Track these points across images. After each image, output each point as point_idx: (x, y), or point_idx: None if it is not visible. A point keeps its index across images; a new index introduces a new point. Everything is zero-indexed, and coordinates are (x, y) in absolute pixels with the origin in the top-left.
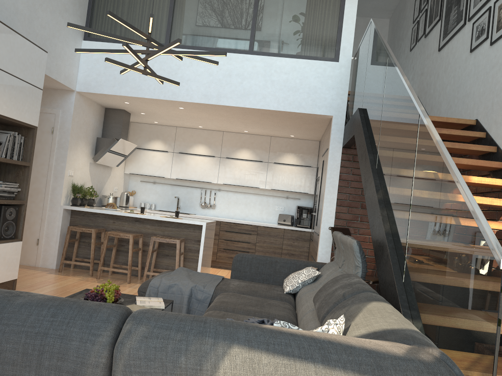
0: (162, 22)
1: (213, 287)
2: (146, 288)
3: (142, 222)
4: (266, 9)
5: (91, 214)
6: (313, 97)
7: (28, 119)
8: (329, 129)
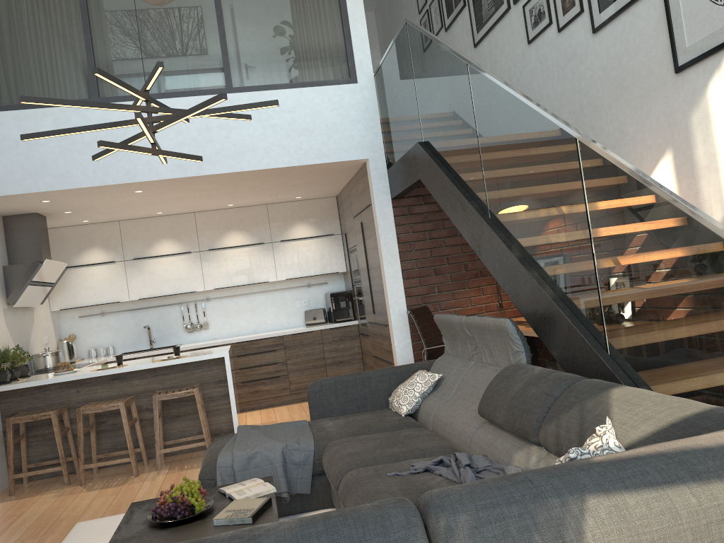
0: (79, 66)
1: (311, 439)
2: (213, 472)
3: (125, 377)
4: (237, 23)
5: (36, 389)
6: (335, 138)
7: None
8: (362, 178)
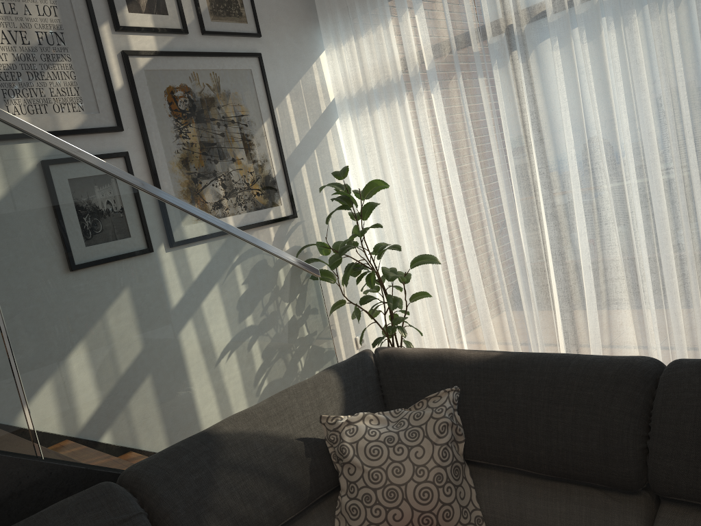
0: None
1: None
2: None
3: None
4: None
5: None
6: None
7: None
8: None
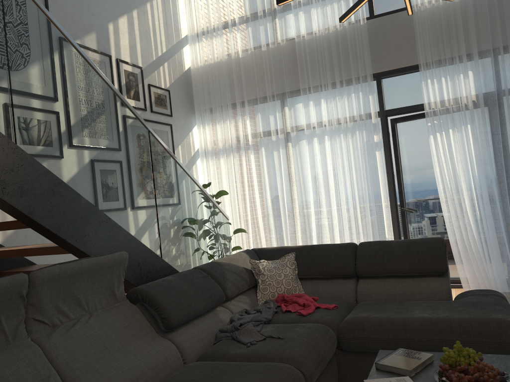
0: None
1: None
2: None
3: None
4: None
5: None
6: None
7: None
8: None
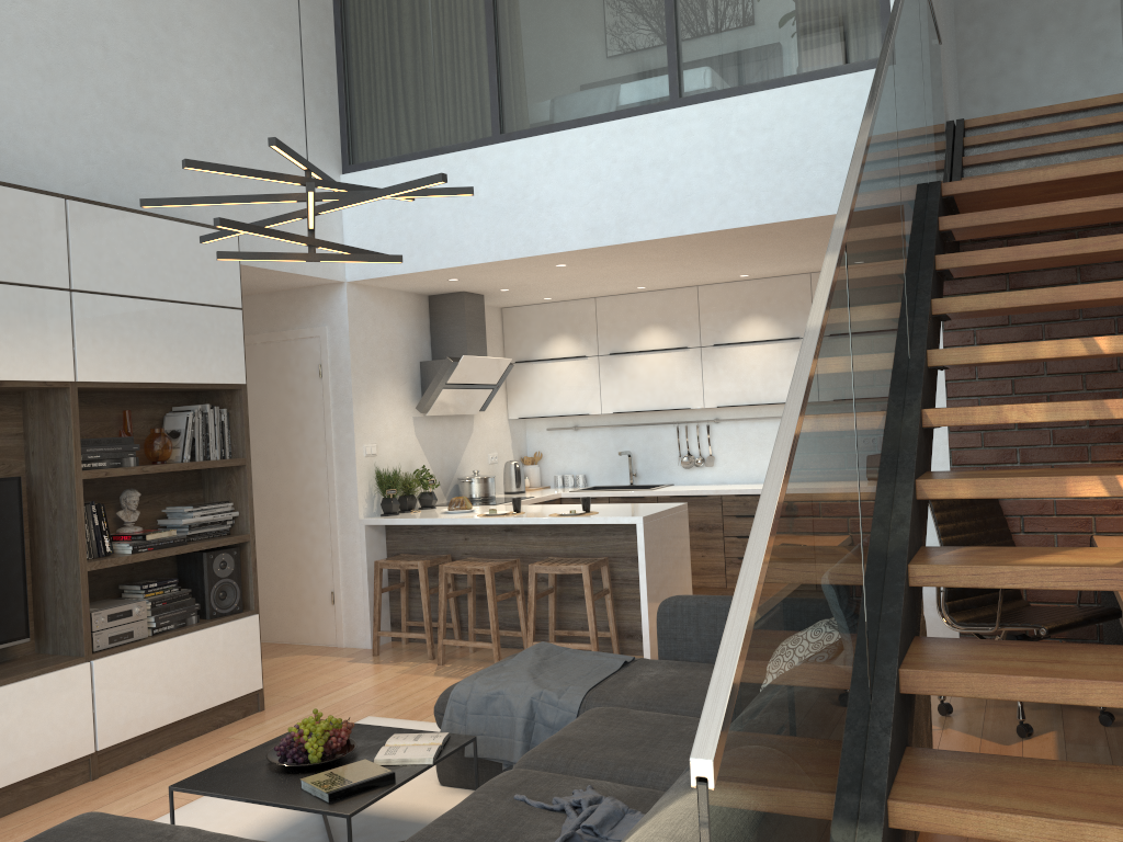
0: (480, 91)
1: (582, 693)
2: (445, 705)
3: (520, 530)
4: None
5: (422, 528)
6: (841, 171)
7: (219, 375)
8: None
